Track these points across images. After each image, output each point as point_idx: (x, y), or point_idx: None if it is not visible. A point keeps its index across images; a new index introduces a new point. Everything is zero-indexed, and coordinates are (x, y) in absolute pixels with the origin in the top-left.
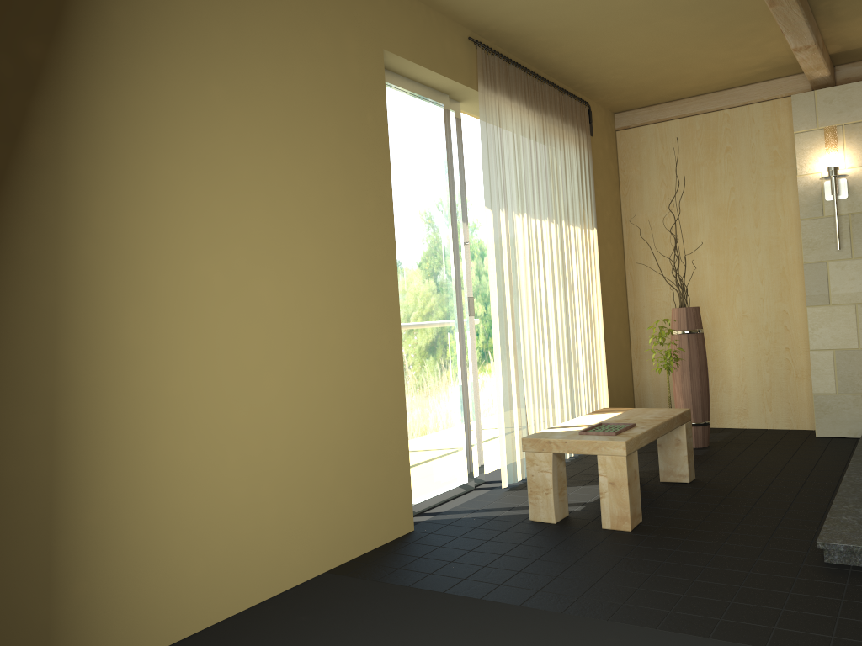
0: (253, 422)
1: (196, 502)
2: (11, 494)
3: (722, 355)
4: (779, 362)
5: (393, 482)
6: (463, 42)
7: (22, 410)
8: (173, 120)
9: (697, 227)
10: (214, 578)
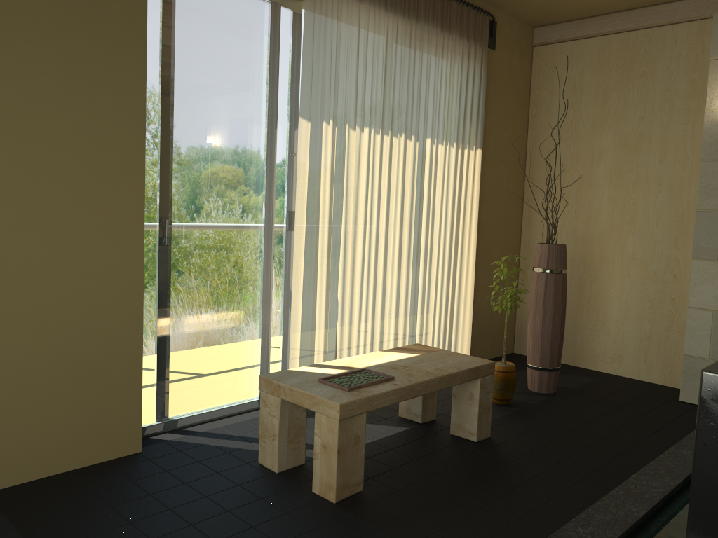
0: None
1: None
2: None
3: (605, 296)
4: (662, 313)
5: (112, 402)
6: None
7: None
8: None
9: (599, 157)
10: None
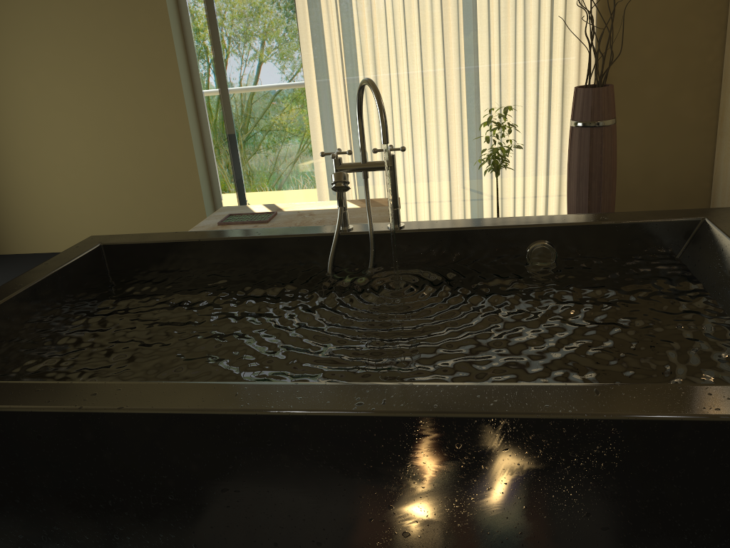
0: (68, 164)
1: (43, 197)
2: None
3: None
4: None
5: (187, 212)
6: None
7: None
8: None
9: None
10: (59, 232)
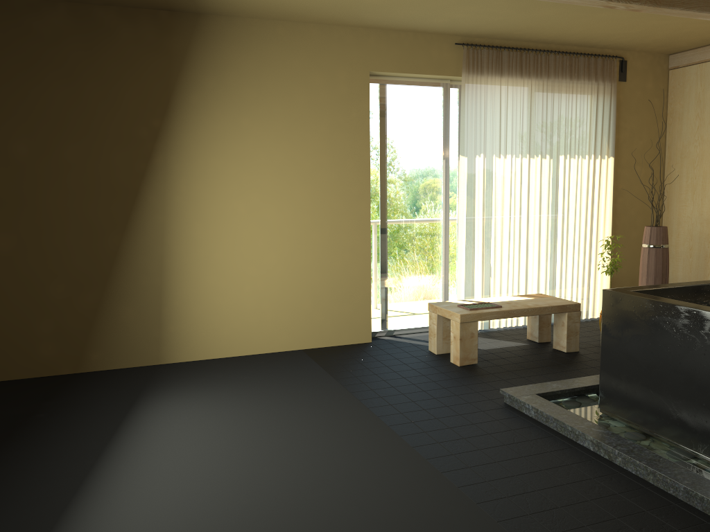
0: (260, 274)
1: (226, 305)
2: (145, 289)
3: None
4: None
5: (356, 314)
6: (452, 47)
7: (150, 260)
8: (221, 139)
9: None
10: (234, 337)
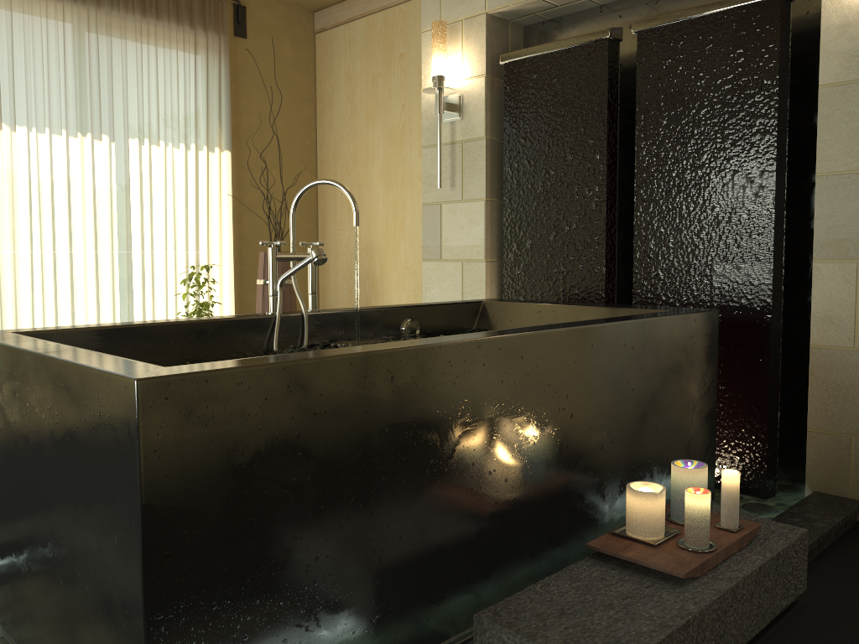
0: None
1: None
2: None
3: None
4: None
5: None
6: None
7: None
8: None
9: (373, 155)
10: None
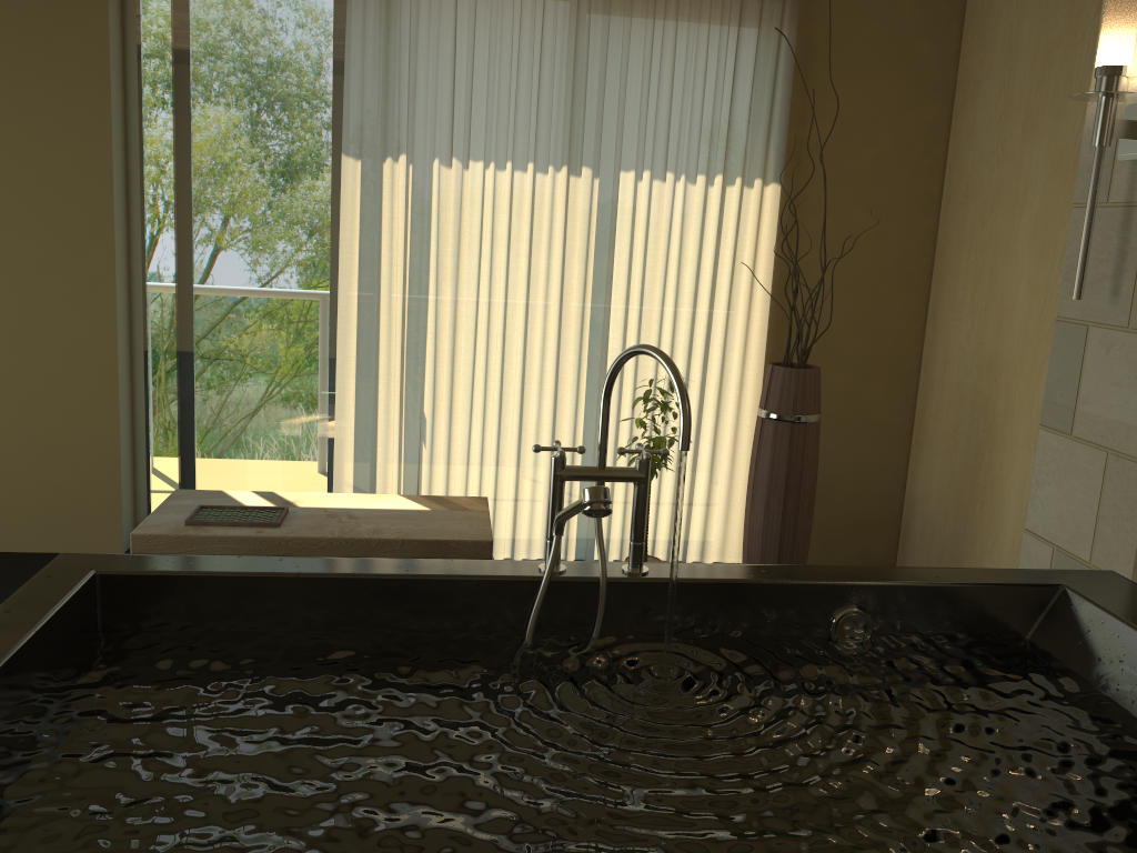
0: None
1: None
2: None
3: (1003, 485)
4: None
5: (85, 491)
6: None
7: None
8: None
9: (1025, 195)
10: None
